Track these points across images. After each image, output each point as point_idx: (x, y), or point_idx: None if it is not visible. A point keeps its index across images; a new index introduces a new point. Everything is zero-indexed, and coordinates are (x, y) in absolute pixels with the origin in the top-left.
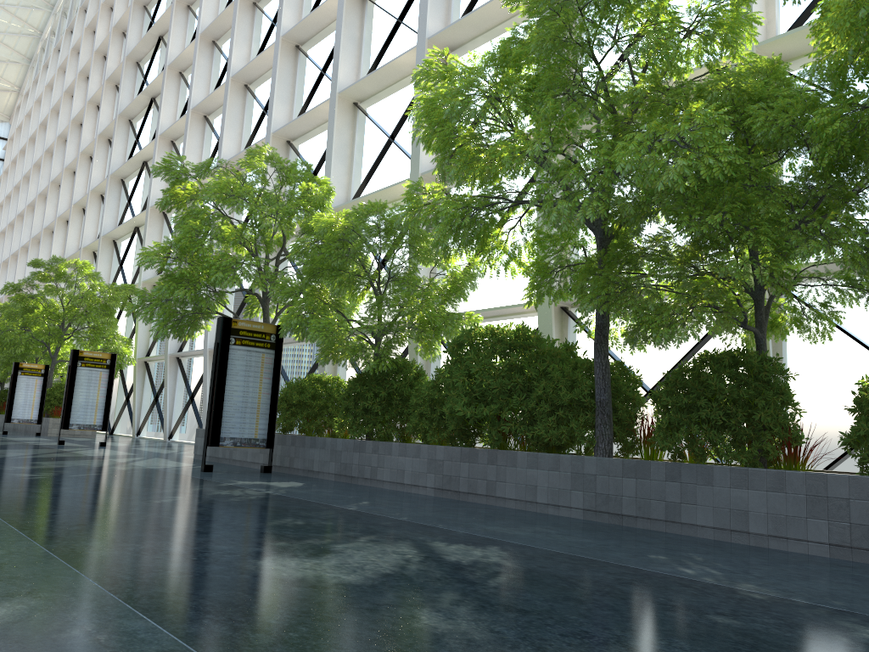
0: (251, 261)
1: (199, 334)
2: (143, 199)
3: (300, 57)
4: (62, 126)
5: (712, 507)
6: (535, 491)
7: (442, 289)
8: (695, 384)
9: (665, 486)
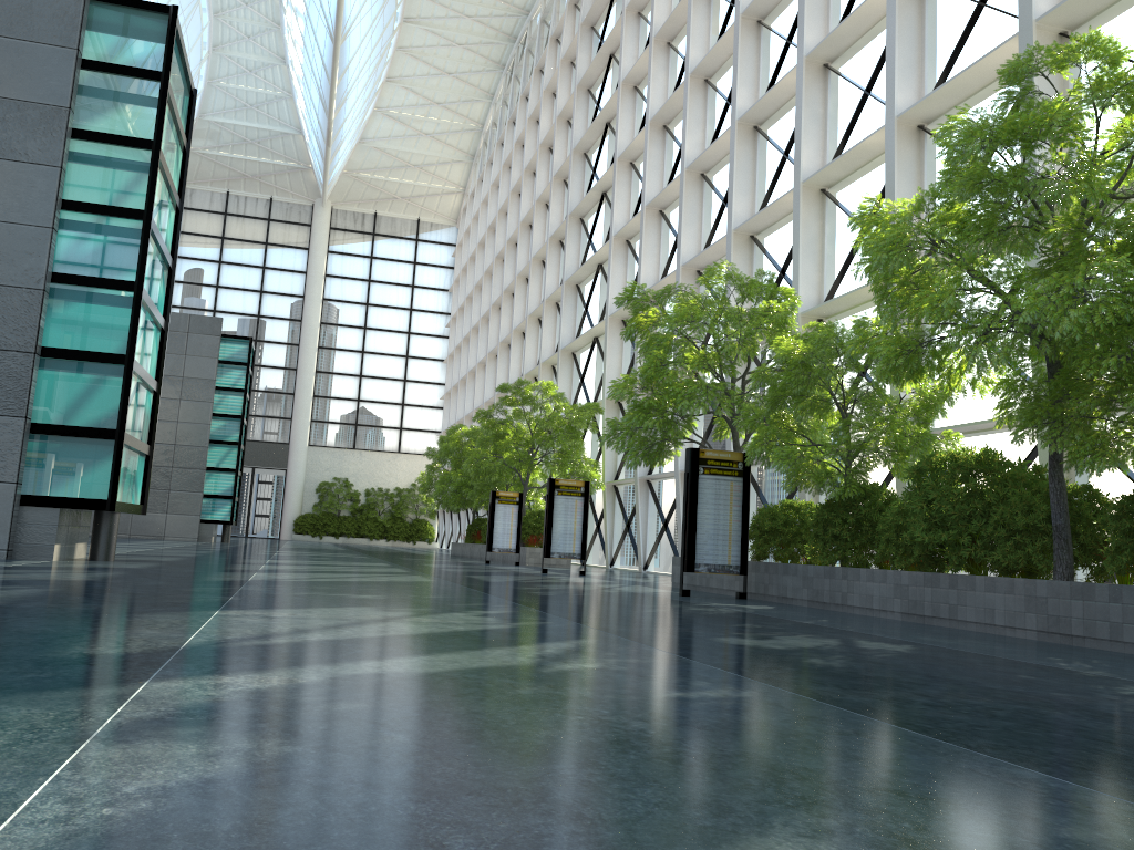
0: (715, 387)
1: (668, 460)
2: (600, 305)
3: (760, 138)
4: (511, 228)
5: None
6: (993, 613)
7: (910, 409)
8: None
9: (1108, 607)
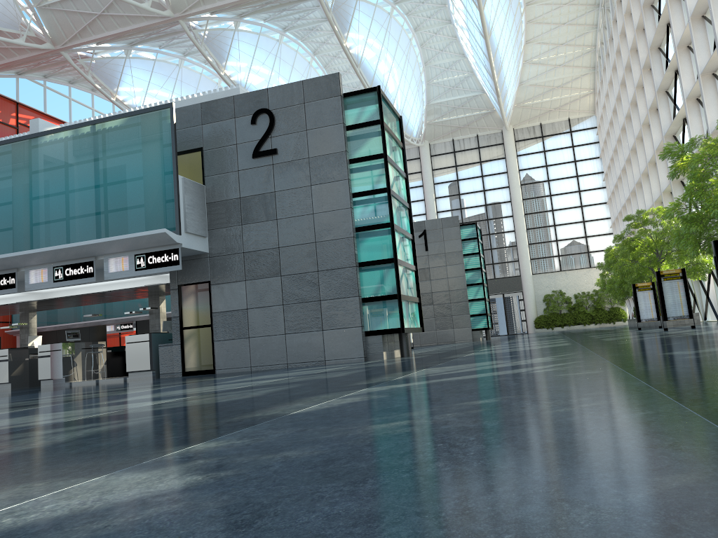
0: None
1: None
2: None
3: None
4: (625, 108)
5: None
6: None
7: None
8: None
9: None
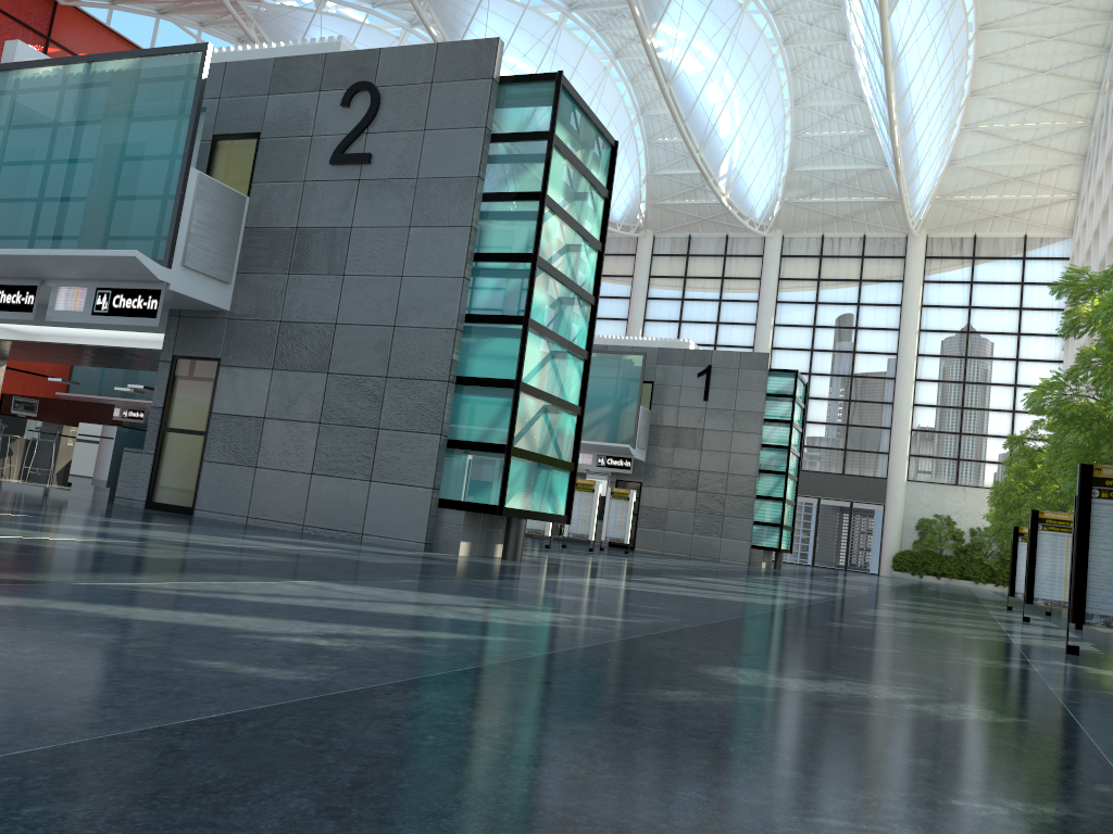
0: None
1: None
2: None
3: None
4: (1112, 230)
5: None
6: None
7: None
8: None
9: None
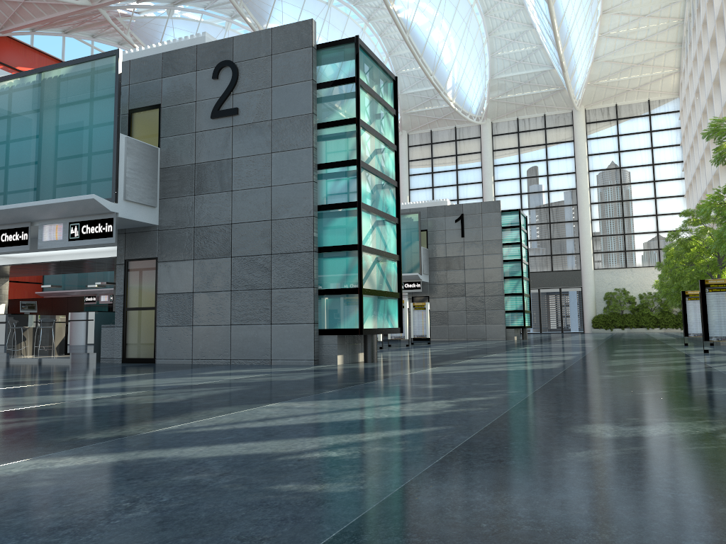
0: None
1: None
2: None
3: None
4: (708, 89)
5: None
6: None
7: None
8: None
9: None
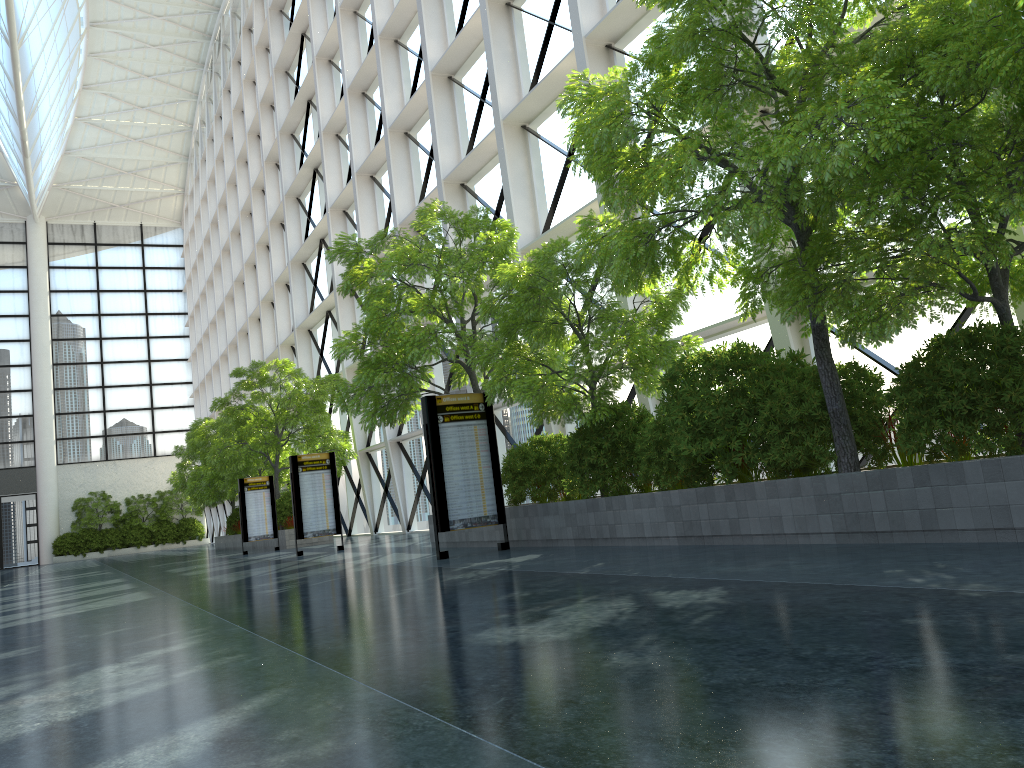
0: (444, 330)
1: (410, 416)
2: (328, 279)
3: (455, 88)
4: (232, 219)
5: (969, 507)
6: (781, 521)
7: (648, 318)
8: (930, 374)
9: (916, 493)
